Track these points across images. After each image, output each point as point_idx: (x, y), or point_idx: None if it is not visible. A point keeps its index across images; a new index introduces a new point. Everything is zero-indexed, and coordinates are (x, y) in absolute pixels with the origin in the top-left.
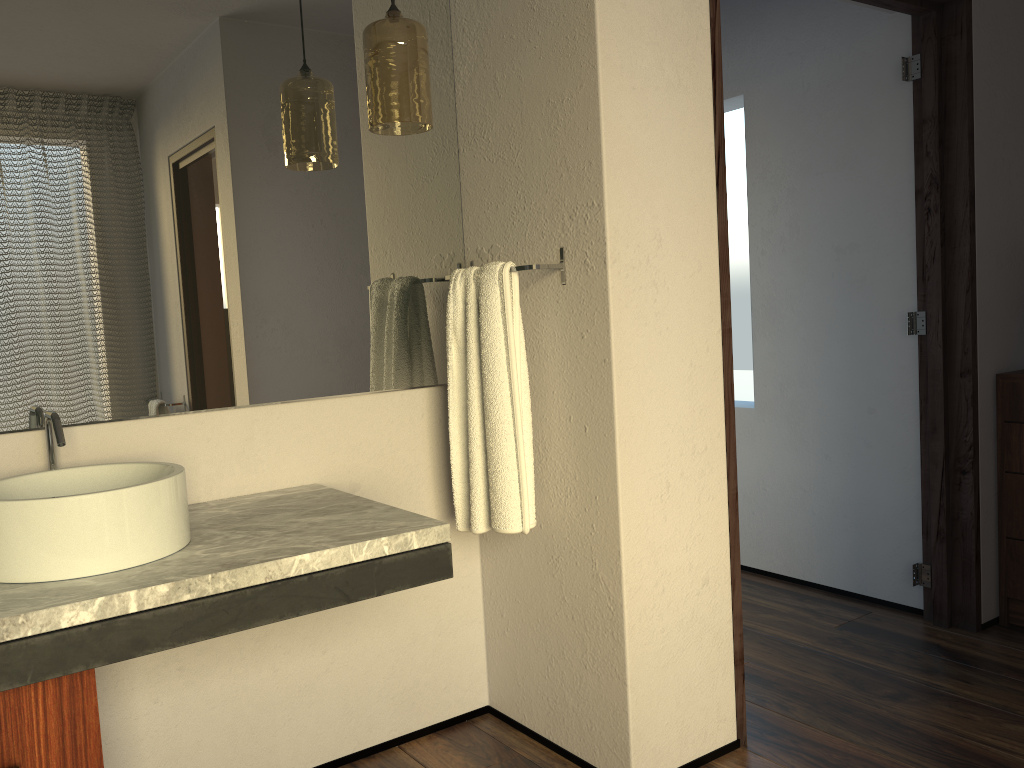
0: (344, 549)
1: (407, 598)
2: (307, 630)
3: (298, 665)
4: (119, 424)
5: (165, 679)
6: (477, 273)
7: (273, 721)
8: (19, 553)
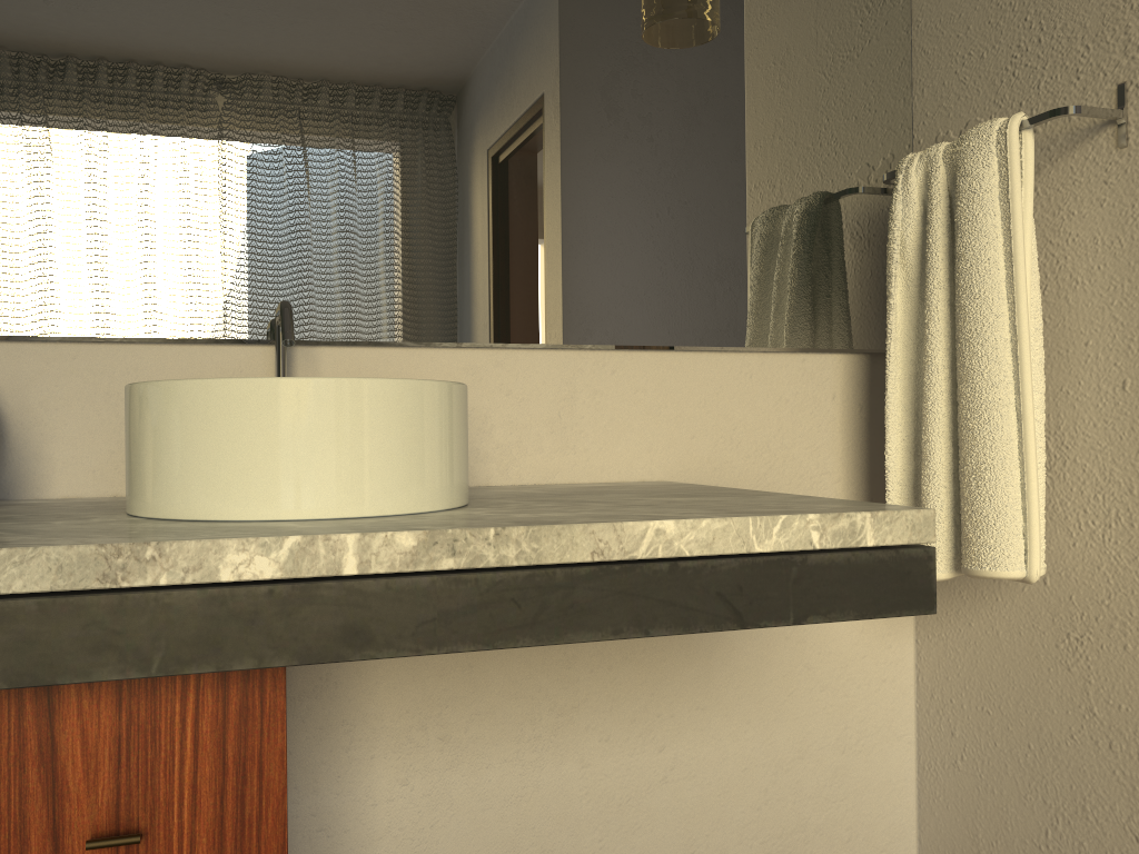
0: (738, 524)
1: (794, 684)
2: (637, 710)
3: (620, 763)
4: (382, 352)
5: (420, 751)
6: (951, 147)
7: (576, 846)
8: (187, 468)
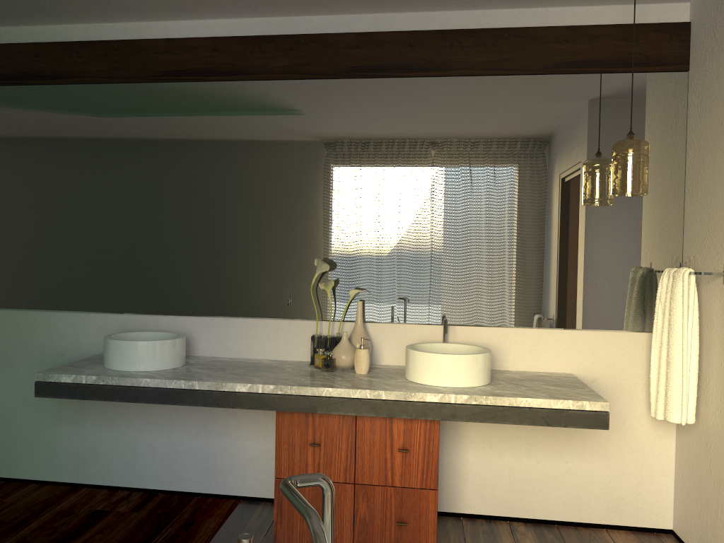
0: (548, 400)
1: (620, 448)
2: (557, 448)
3: (550, 464)
4: (475, 327)
5: (482, 448)
6: (674, 272)
7: (533, 488)
8: (419, 371)
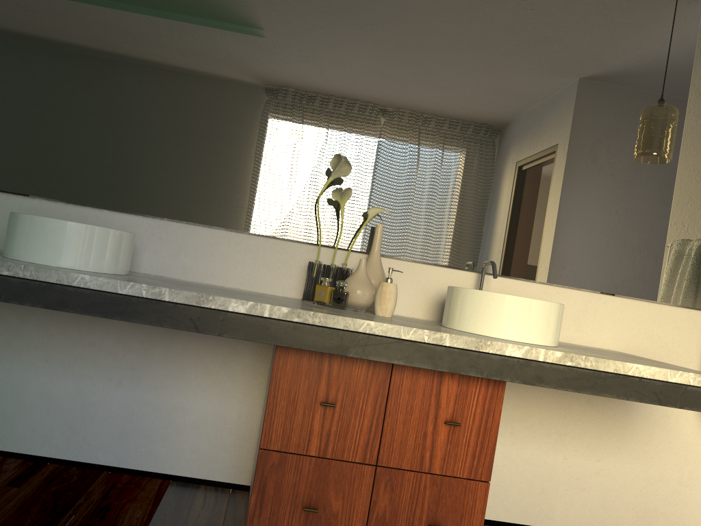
0: (664, 370)
1: (661, 448)
2: (590, 442)
3: (579, 461)
4: (514, 281)
5: (502, 435)
6: None
7: (556, 490)
8: (479, 318)
